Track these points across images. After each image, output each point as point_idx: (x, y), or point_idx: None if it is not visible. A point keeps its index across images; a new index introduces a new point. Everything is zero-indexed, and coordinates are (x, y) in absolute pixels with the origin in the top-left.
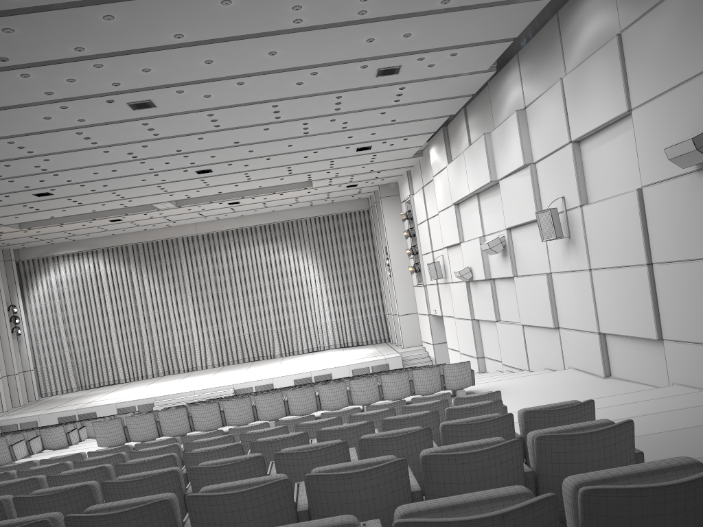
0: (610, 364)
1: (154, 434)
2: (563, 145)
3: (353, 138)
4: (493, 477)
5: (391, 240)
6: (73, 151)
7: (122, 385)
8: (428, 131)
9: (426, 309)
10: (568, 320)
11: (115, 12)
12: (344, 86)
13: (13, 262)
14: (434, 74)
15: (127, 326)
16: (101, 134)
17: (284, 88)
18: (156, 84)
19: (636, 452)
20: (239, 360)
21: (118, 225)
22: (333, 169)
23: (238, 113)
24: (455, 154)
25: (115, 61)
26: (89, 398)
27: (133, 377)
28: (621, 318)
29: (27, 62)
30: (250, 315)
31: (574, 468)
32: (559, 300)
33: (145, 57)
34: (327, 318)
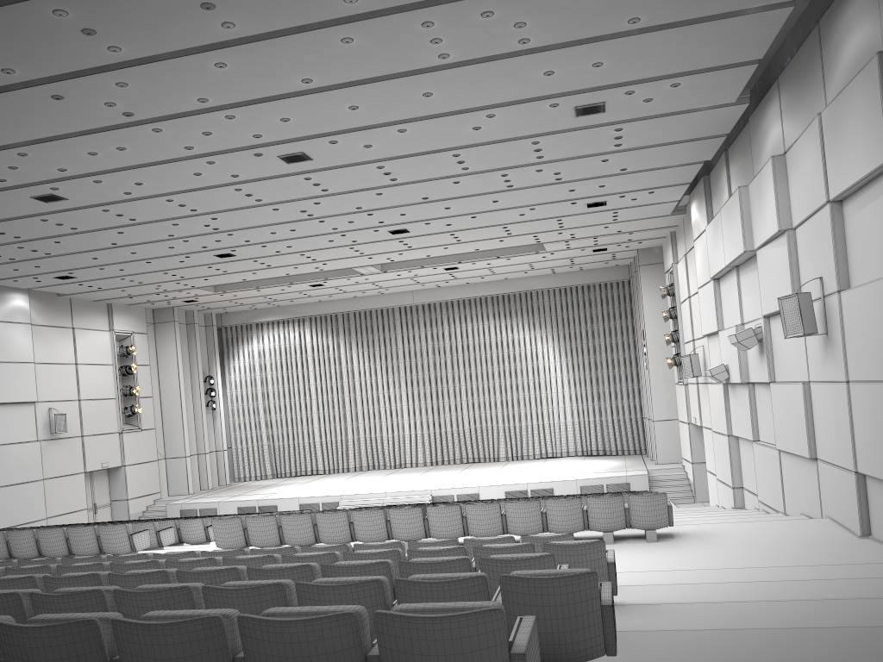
0: (870, 519)
1: (275, 540)
2: (821, 205)
3: (577, 192)
4: (313, 656)
5: (650, 322)
6: (239, 209)
7: (318, 477)
8: (679, 182)
9: (686, 416)
10: (825, 450)
11: (225, 58)
12: (537, 130)
13: (214, 328)
14: (657, 110)
15: (330, 408)
16: (263, 190)
17: (459, 134)
18: (302, 135)
19: (515, 652)
20: (455, 460)
21: (321, 290)
22: (565, 229)
23: (413, 164)
24: (716, 213)
25: (247, 111)
26: (277, 488)
27: (333, 469)
28: (879, 455)
29: (153, 116)
30: (473, 406)
31: (416, 660)
32: (817, 421)
33: (279, 106)
34: (568, 417)
